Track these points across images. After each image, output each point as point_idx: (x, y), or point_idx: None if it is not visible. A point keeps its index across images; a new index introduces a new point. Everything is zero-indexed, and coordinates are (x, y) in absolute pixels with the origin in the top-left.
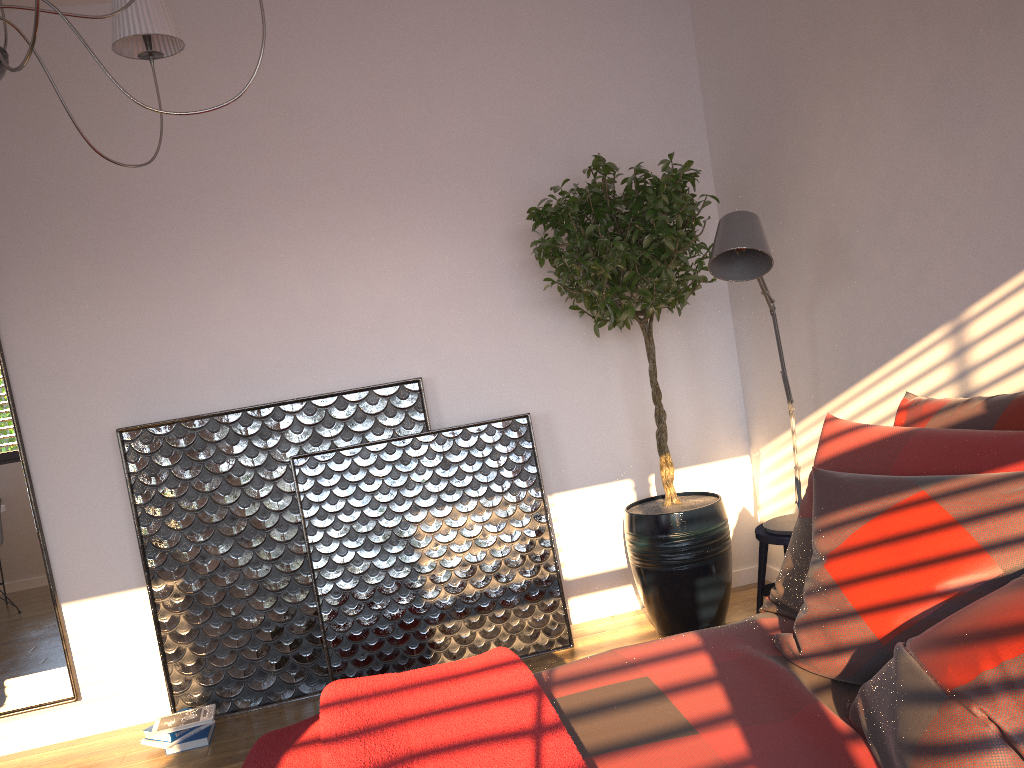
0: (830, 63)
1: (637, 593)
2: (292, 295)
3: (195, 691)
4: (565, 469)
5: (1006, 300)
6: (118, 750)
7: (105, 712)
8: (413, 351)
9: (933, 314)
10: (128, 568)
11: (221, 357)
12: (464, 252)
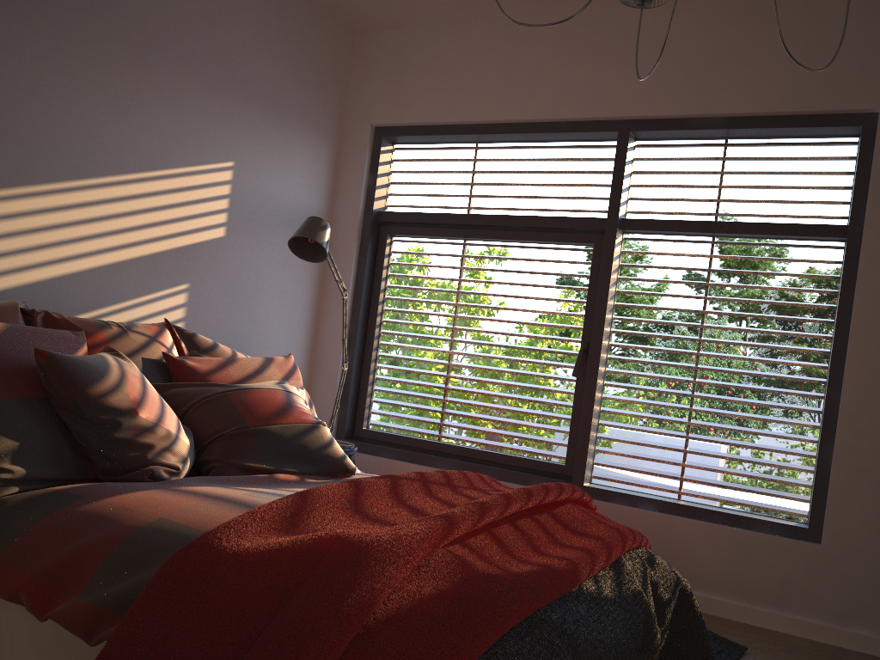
0: None
1: None
2: None
3: None
4: None
5: None
6: None
7: None
8: None
9: None
10: None
11: None
12: None
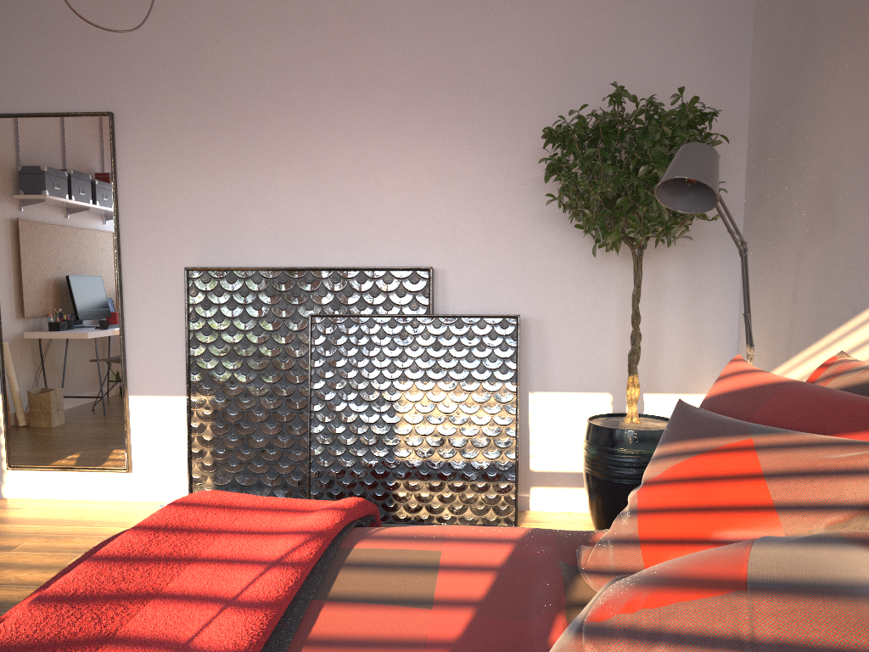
0: (852, 7)
1: None
2: (339, 180)
3: (208, 486)
4: (549, 372)
5: None
6: (142, 516)
7: (147, 486)
8: (432, 244)
9: None
10: (180, 379)
11: (275, 223)
12: (492, 163)
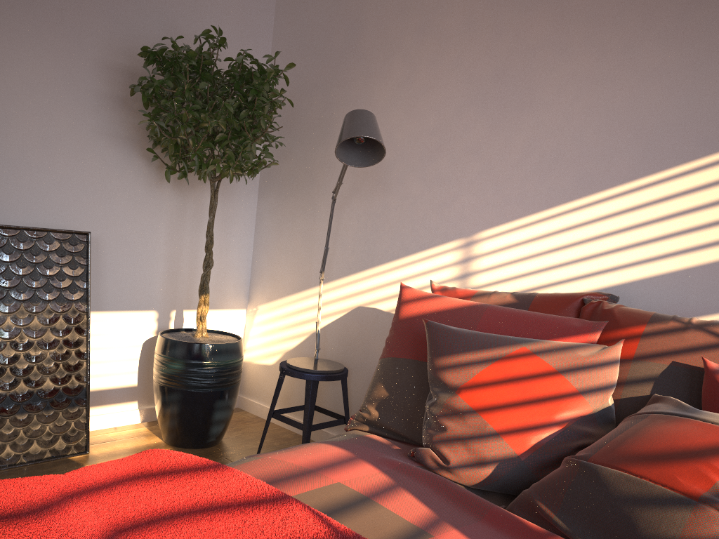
0: (407, 36)
1: (141, 409)
2: None
3: None
4: (103, 291)
5: (513, 232)
6: None
7: None
8: None
9: (451, 231)
10: None
11: None
12: (54, 63)
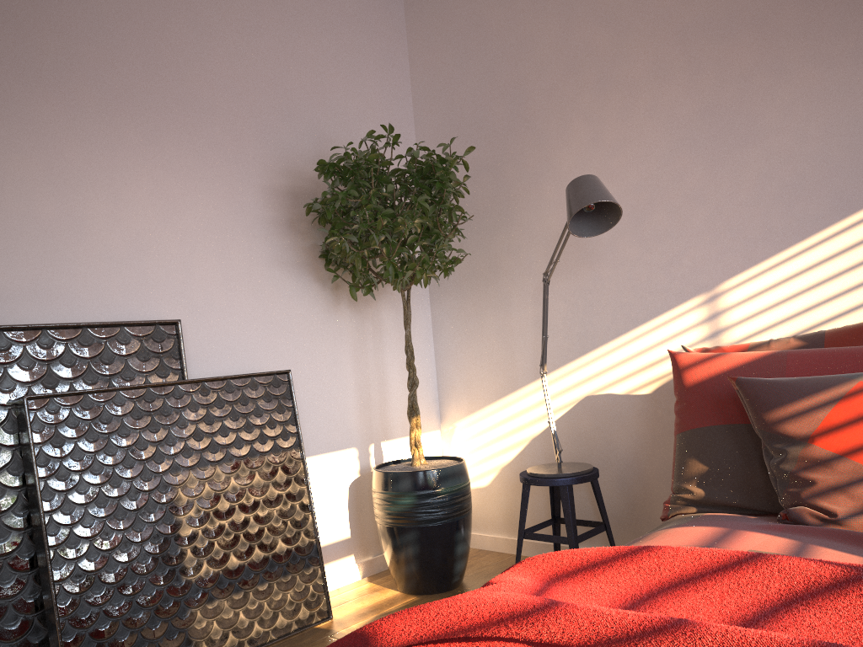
0: (585, 94)
1: (359, 563)
2: (26, 199)
3: None
4: (303, 435)
5: (765, 273)
6: None
7: None
8: (164, 292)
9: (686, 289)
10: None
11: None
12: (222, 197)
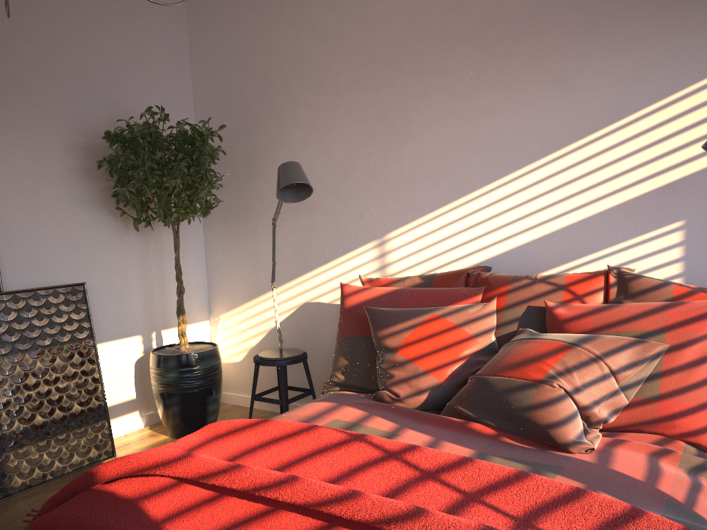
0: (308, 90)
1: (142, 416)
2: None
3: None
4: (98, 327)
5: (412, 230)
6: None
7: None
8: None
9: (367, 235)
10: None
11: None
12: (31, 153)
